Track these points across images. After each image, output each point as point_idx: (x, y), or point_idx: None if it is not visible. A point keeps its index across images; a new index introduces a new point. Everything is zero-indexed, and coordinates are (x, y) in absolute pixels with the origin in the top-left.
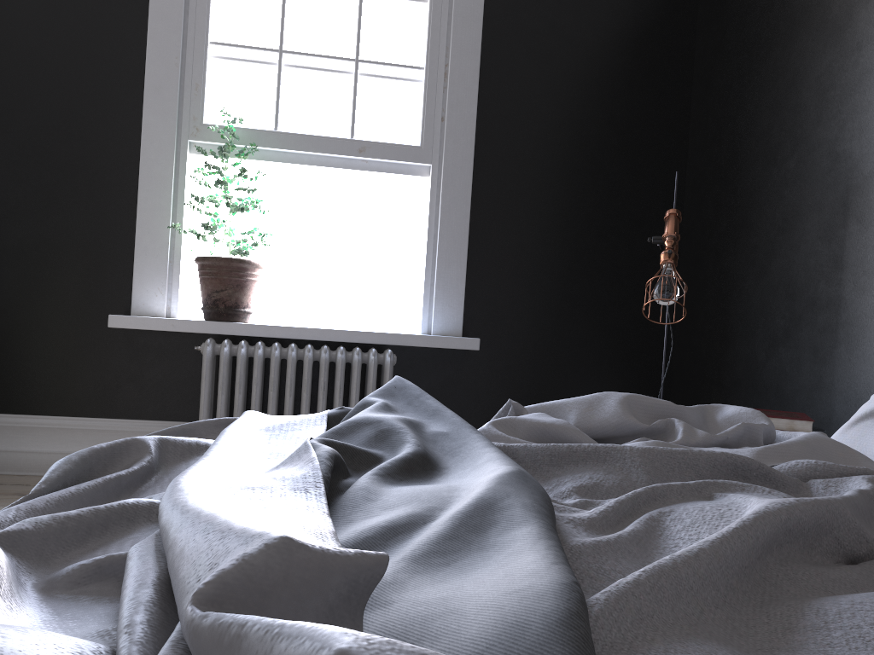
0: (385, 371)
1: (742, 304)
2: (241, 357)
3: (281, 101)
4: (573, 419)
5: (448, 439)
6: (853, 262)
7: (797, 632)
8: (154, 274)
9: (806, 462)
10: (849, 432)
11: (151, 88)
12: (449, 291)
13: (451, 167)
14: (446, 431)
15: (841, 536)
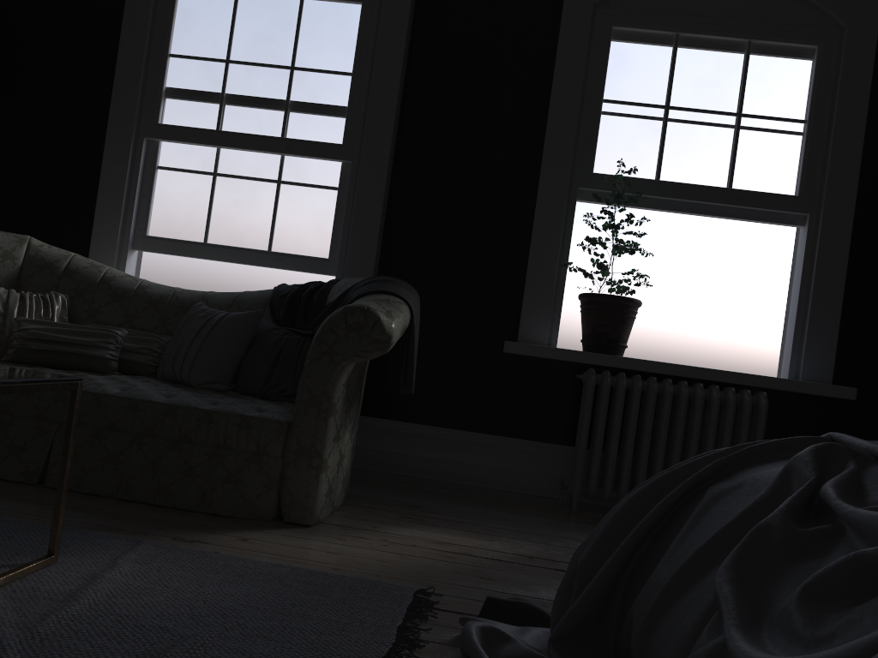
0: (759, 412)
1: None
2: (623, 388)
3: (664, 152)
4: None
5: None
6: None
7: None
8: (540, 307)
9: None
10: None
11: (550, 141)
12: (821, 338)
13: (830, 217)
14: None
15: None
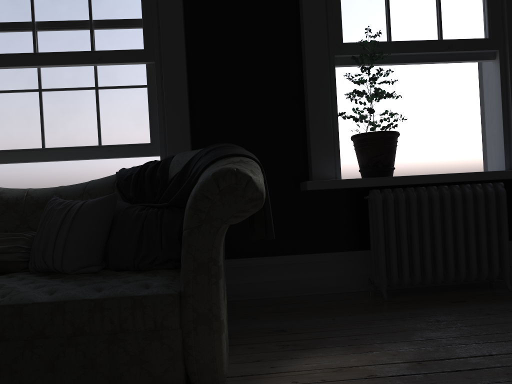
0: (501, 198)
1: None
2: (404, 200)
3: (390, 20)
4: None
5: None
6: None
7: None
8: (325, 150)
9: None
10: None
11: (308, 23)
12: None
13: None
14: None
15: None
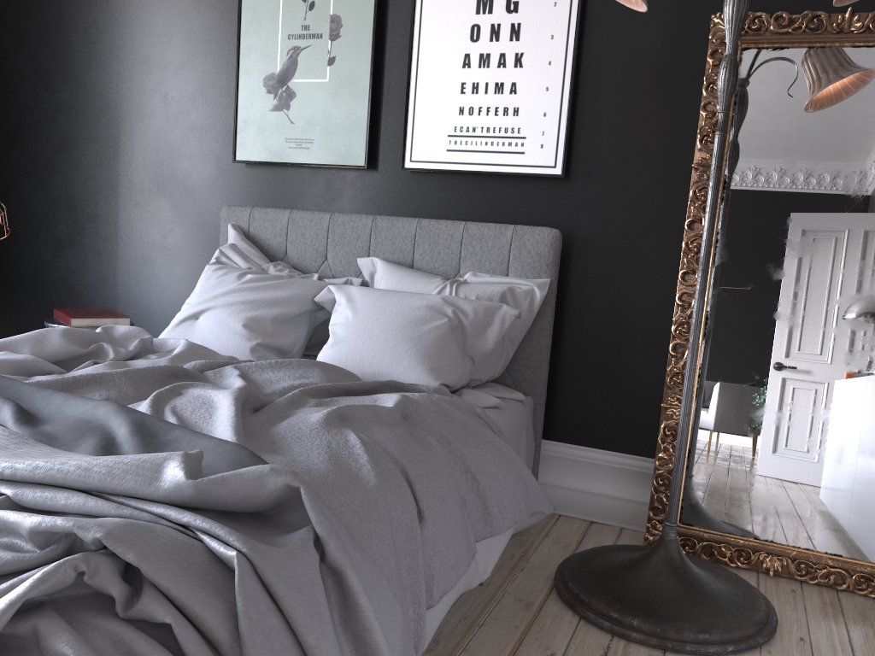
0: None
1: (22, 209)
2: None
3: None
4: (28, 352)
5: None
6: (128, 189)
7: (276, 442)
8: None
9: (200, 362)
10: (176, 330)
11: None
12: None
13: None
14: None
15: (252, 401)
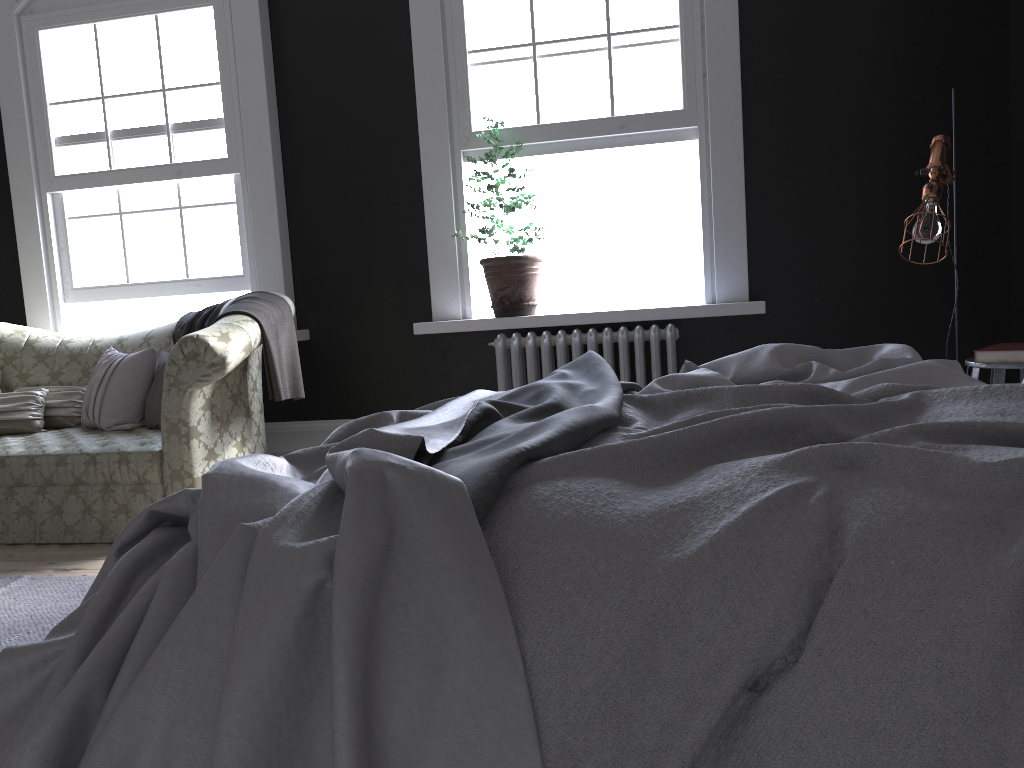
0: (667, 346)
1: None
2: (529, 348)
3: (540, 93)
4: (733, 371)
5: (593, 394)
6: None
7: (688, 477)
8: (447, 281)
9: (880, 386)
10: None
11: (422, 109)
12: (730, 255)
13: (718, 125)
14: (596, 389)
15: (812, 432)
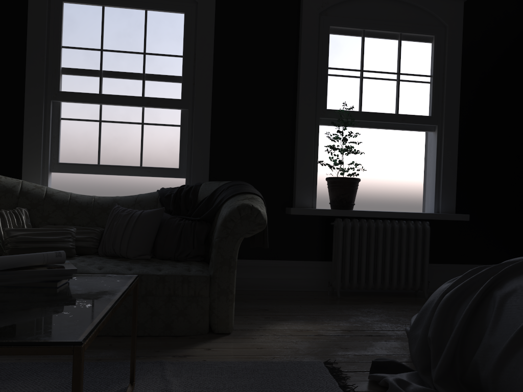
0: (426, 232)
1: None
2: (358, 228)
3: (362, 96)
4: None
5: None
6: None
7: None
8: (306, 186)
9: None
10: None
11: (302, 92)
12: (448, 190)
13: (447, 126)
14: None
15: None
